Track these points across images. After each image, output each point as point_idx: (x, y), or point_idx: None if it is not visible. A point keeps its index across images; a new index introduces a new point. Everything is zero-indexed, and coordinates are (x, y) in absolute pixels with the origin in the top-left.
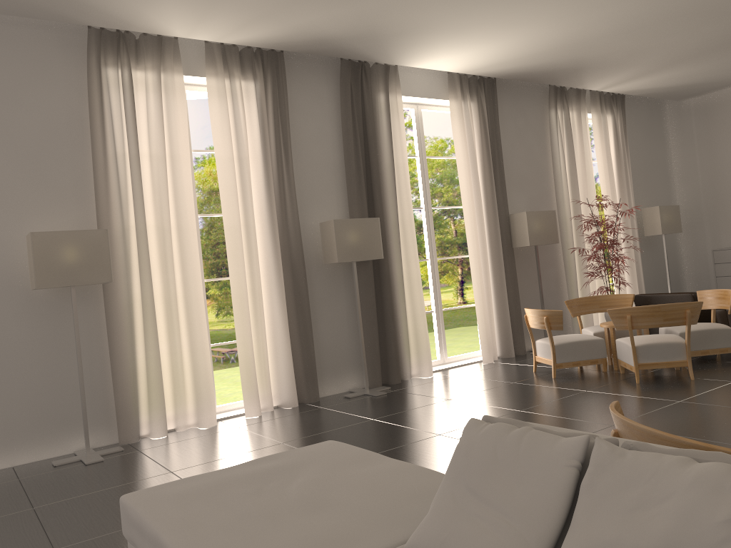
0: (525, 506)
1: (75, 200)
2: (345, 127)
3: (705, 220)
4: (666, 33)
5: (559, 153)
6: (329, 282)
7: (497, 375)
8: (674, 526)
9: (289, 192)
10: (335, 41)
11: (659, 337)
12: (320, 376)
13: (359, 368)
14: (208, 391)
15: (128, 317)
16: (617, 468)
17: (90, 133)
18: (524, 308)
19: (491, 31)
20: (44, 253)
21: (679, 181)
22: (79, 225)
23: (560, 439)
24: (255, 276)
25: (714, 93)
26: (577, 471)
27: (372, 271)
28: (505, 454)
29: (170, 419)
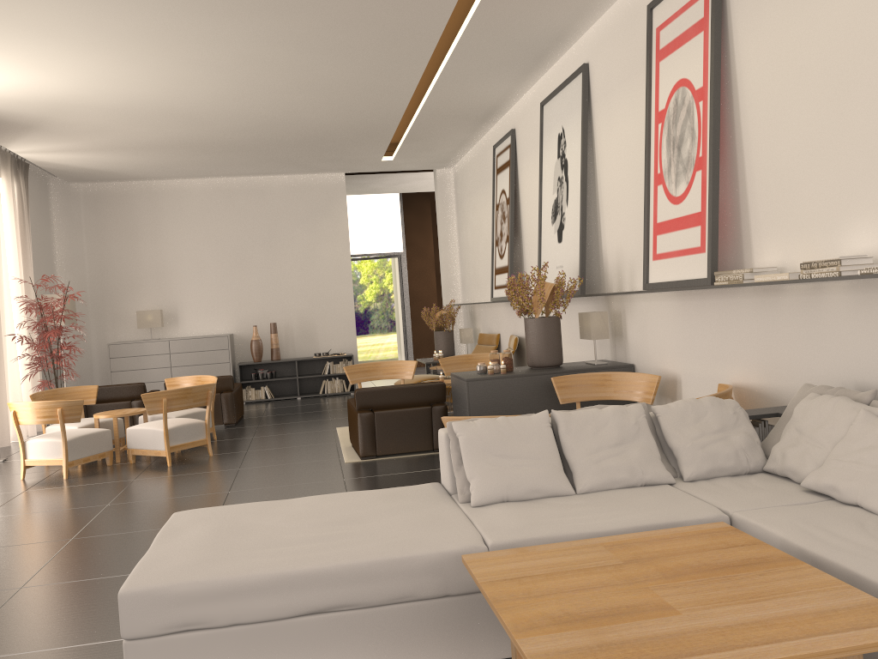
0: (541, 451)
1: None
2: None
3: (91, 313)
4: (143, 123)
5: None
6: None
7: None
8: (619, 431)
9: None
10: None
11: (178, 419)
12: None
13: None
14: None
15: None
16: (575, 419)
17: None
18: None
19: (9, 64)
20: None
21: (63, 269)
22: None
23: (529, 416)
24: None
25: (106, 184)
26: (551, 428)
27: None
28: (507, 431)
29: None
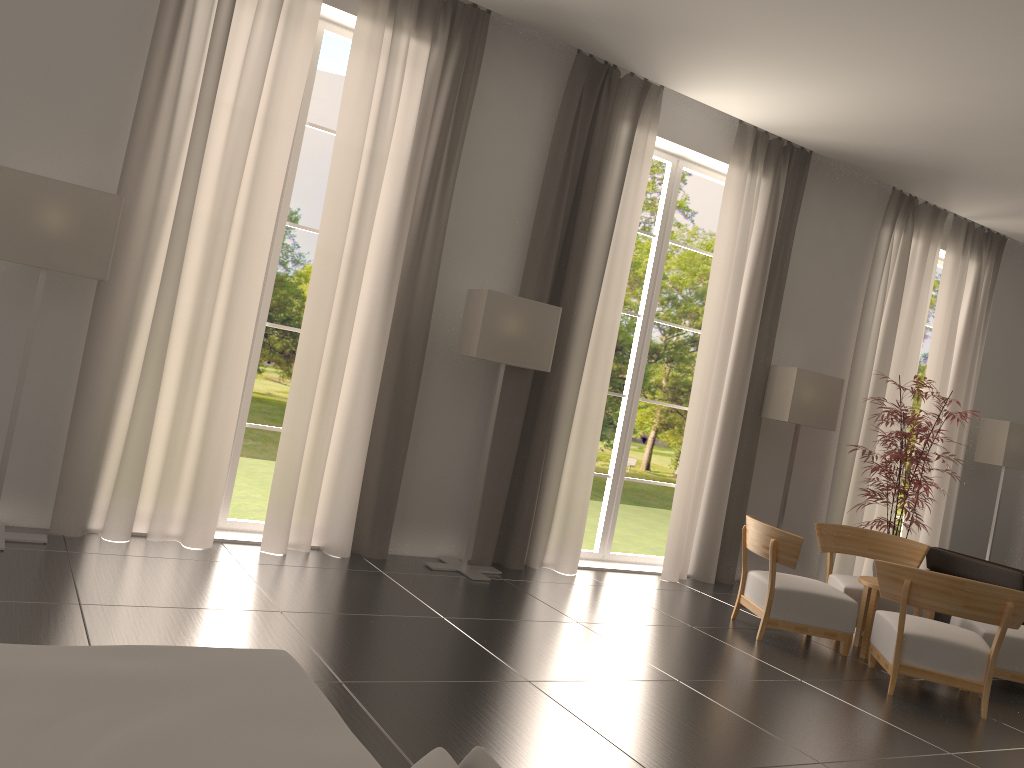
0: None
1: (95, 142)
2: (553, 156)
3: None
4: None
5: (877, 296)
6: (457, 383)
7: (673, 606)
8: None
9: (435, 228)
10: (571, 16)
11: (949, 630)
12: (400, 522)
13: (465, 528)
14: (212, 492)
15: (122, 343)
16: None
17: (150, 48)
18: (751, 514)
19: (822, 67)
20: (10, 204)
21: None
22: (91, 182)
23: None
24: (341, 340)
25: None
26: None
27: (528, 387)
28: None
29: (144, 517)
